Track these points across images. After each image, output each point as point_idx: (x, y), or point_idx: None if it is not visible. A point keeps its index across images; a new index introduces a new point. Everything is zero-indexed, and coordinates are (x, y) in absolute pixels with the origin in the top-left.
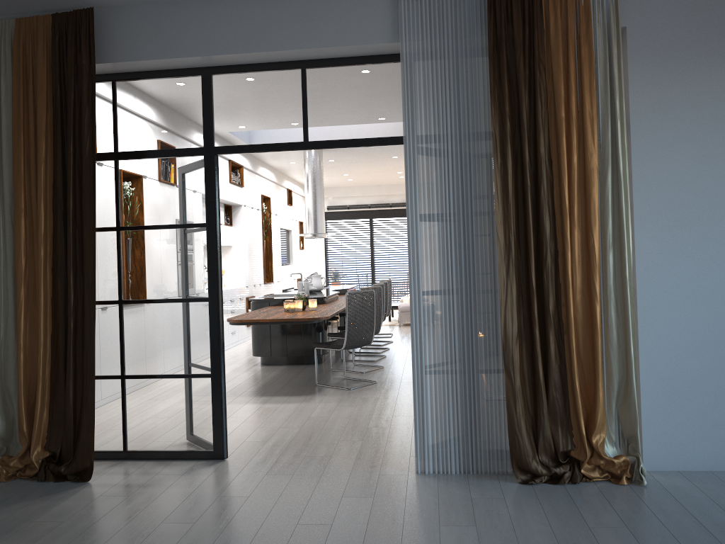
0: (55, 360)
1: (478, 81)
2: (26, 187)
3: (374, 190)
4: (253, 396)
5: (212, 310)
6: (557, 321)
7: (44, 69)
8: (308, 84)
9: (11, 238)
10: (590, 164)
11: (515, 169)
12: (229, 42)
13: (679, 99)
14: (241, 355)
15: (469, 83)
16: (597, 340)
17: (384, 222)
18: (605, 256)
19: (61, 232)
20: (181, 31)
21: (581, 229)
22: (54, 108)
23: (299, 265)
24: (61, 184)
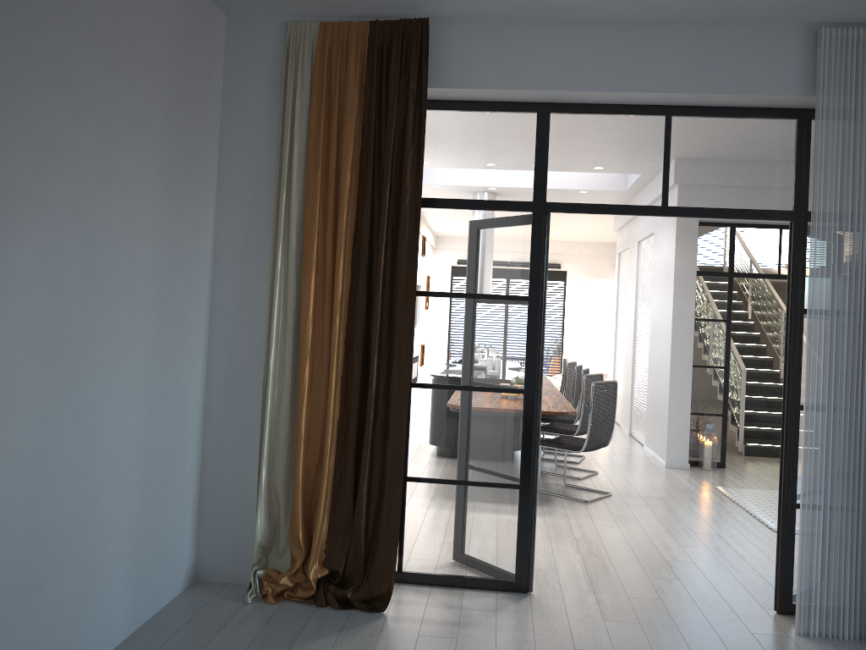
0: (342, 453)
1: None
2: (319, 233)
3: None
4: None
5: (528, 405)
6: None
7: (355, 89)
8: (673, 136)
9: (294, 295)
10: None
11: None
12: (593, 77)
13: None
14: None
15: None
16: None
17: None
18: None
19: (364, 294)
20: (532, 57)
21: None
22: (365, 138)
23: None
24: (368, 234)
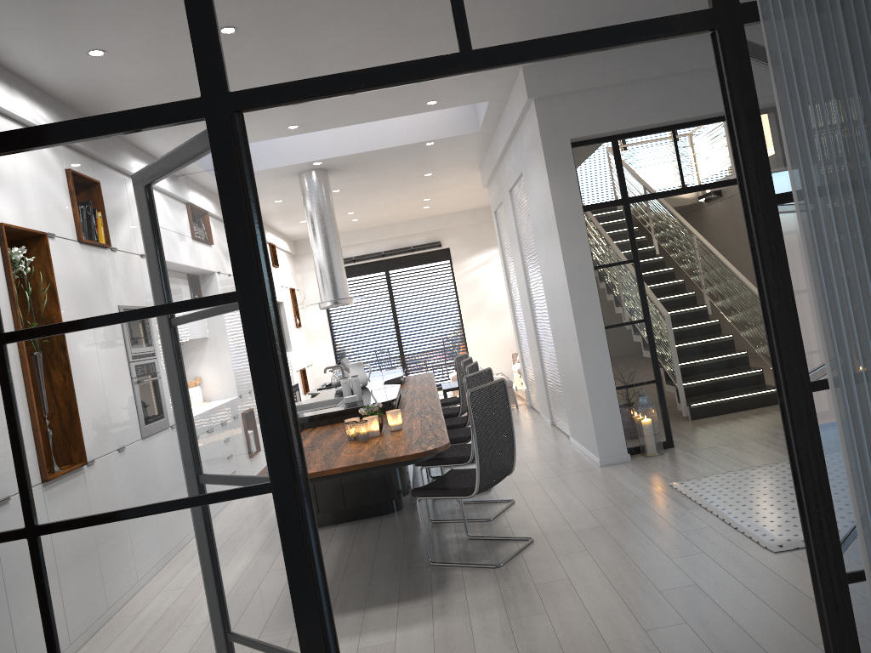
0: None
1: None
2: None
3: (387, 232)
4: None
5: (286, 514)
6: None
7: None
8: None
9: None
10: None
11: None
12: None
13: None
14: None
15: None
16: None
17: (404, 273)
18: None
19: None
20: None
21: None
22: None
23: (300, 350)
24: None
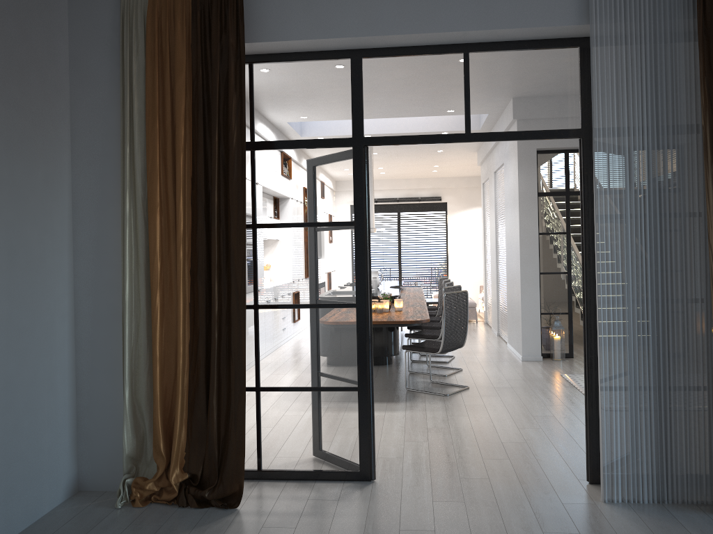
0: (194, 371)
1: (679, 69)
2: (161, 179)
3: (403, 184)
4: None
5: (360, 317)
6: None
7: (183, 48)
8: (471, 70)
9: (144, 235)
10: None
11: None
12: (392, 22)
13: None
14: None
15: (669, 70)
16: None
17: (411, 216)
18: None
19: (203, 230)
20: (337, 8)
21: None
22: (195, 91)
23: None
24: (203, 176)
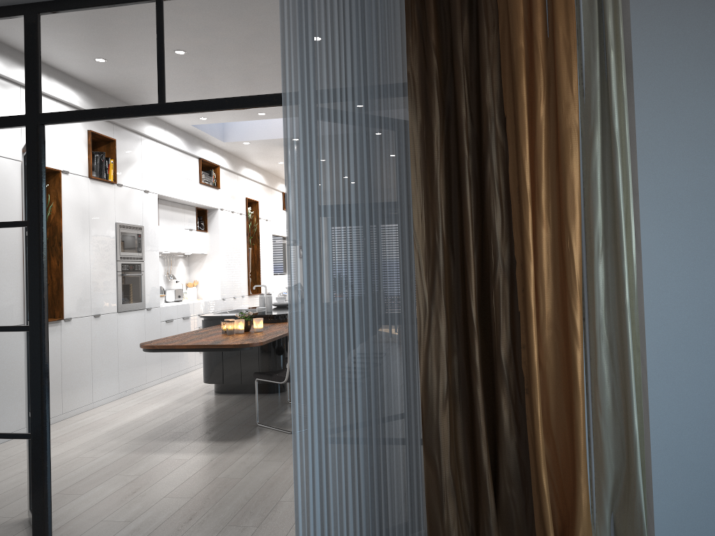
0: None
1: (394, 0)
2: None
3: None
4: (170, 440)
5: (34, 343)
6: (514, 372)
7: None
8: (165, 22)
9: None
10: (566, 121)
11: (447, 132)
12: None
13: (712, 16)
14: (201, 379)
15: (379, 2)
16: (577, 406)
17: None
18: (592, 268)
19: None
20: None
21: (553, 225)
22: None
23: None
24: None
